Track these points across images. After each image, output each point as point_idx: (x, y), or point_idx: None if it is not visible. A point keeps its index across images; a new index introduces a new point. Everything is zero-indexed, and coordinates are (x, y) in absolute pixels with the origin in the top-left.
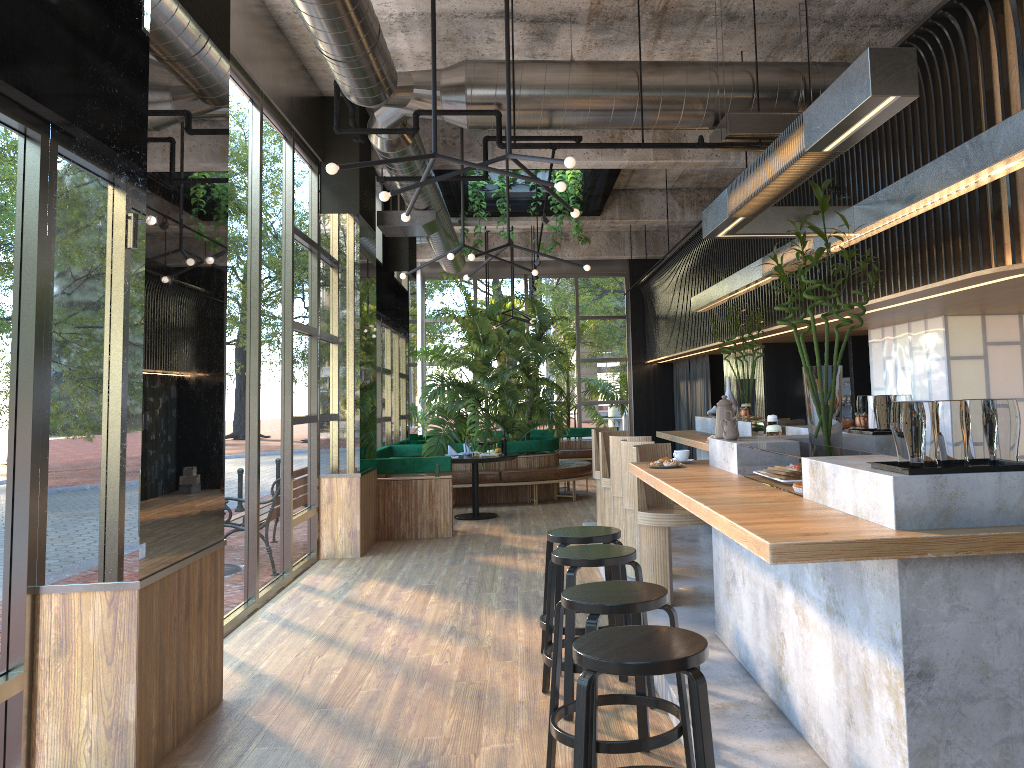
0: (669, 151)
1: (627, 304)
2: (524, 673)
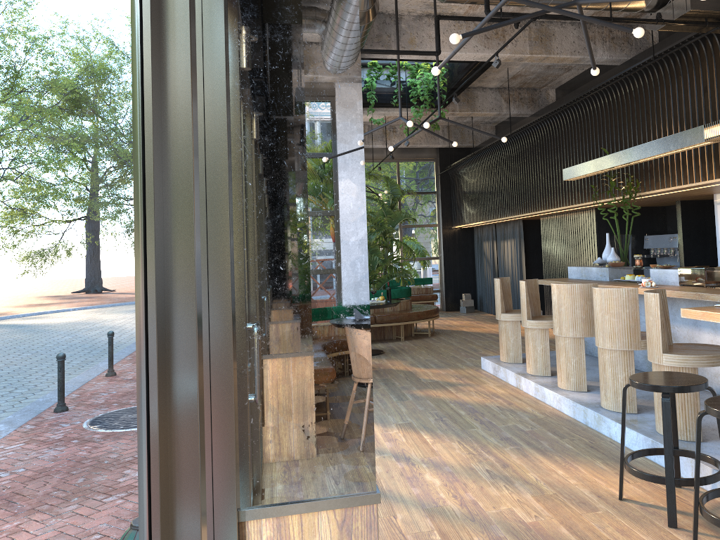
0: (542, 47)
1: (437, 183)
2: (636, 527)
